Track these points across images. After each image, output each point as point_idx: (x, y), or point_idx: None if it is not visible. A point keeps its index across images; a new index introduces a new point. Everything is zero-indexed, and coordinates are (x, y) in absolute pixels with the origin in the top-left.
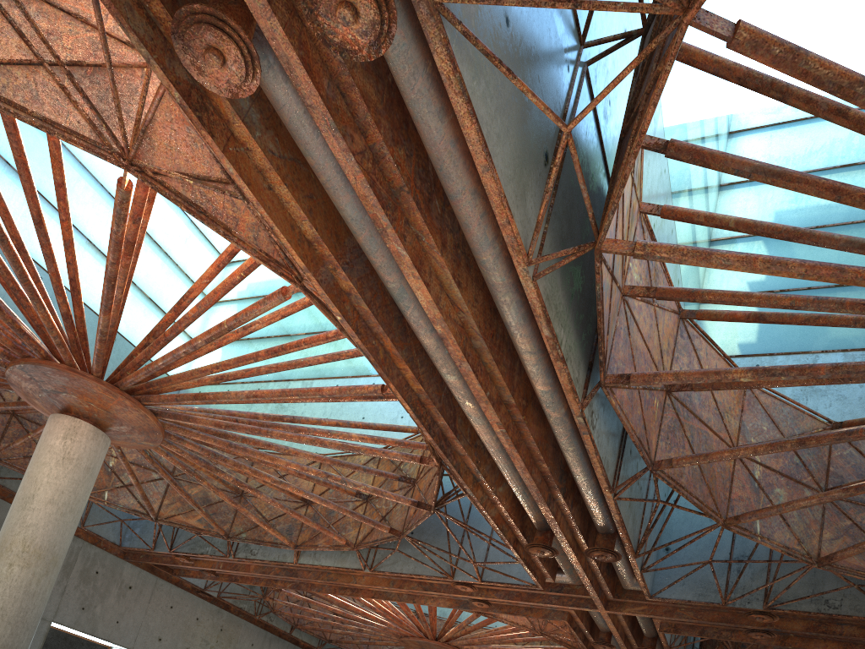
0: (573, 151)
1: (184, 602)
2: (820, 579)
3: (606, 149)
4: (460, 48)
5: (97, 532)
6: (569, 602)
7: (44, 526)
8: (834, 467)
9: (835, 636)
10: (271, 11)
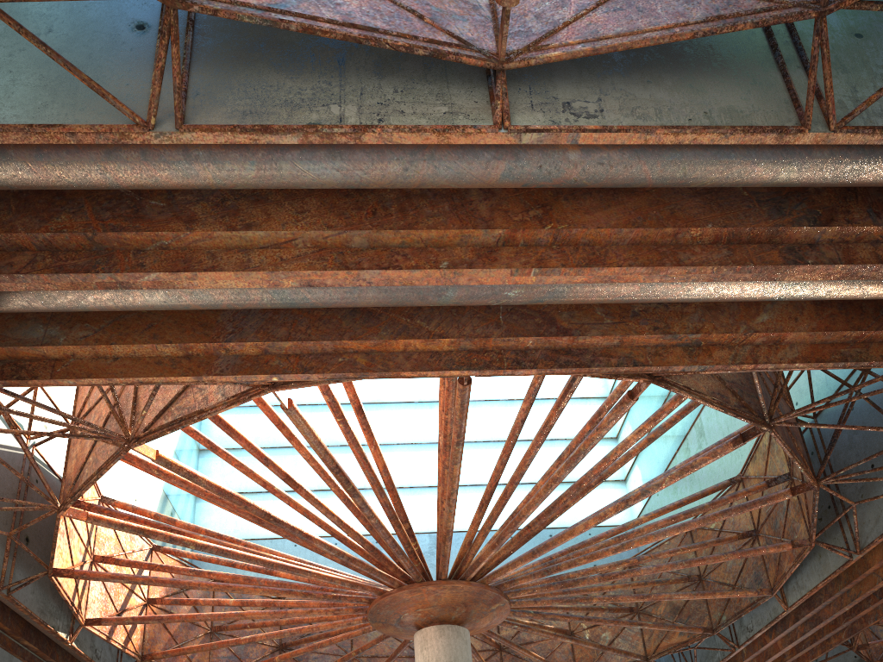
0: None
1: None
2: None
3: None
4: None
5: None
6: None
7: None
8: None
9: None
10: None
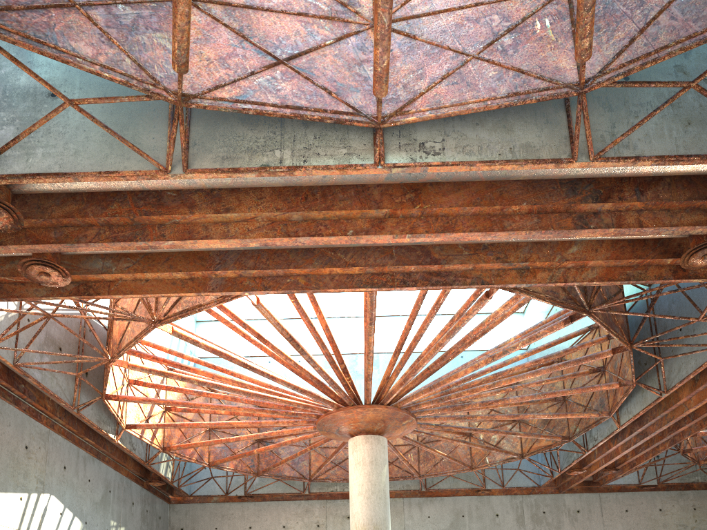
0: (85, 102)
1: (637, 502)
2: None
3: None
4: (6, 163)
5: (516, 485)
6: None
7: (360, 510)
8: None
9: None
10: (4, 246)
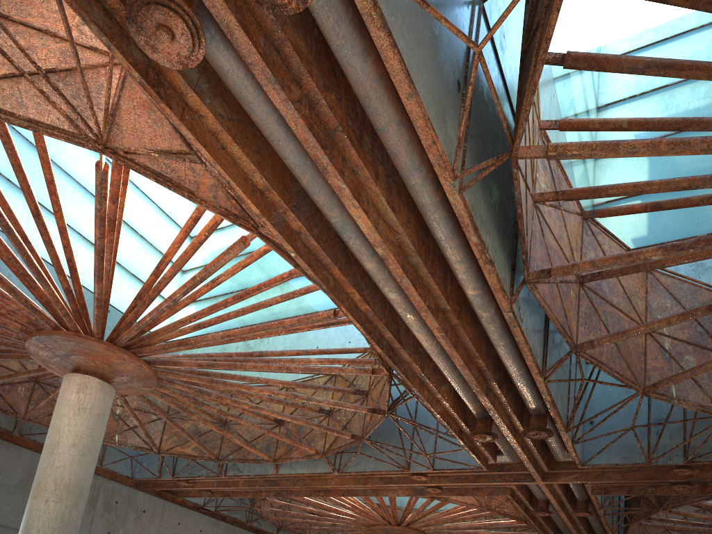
0: (485, 69)
1: (189, 519)
2: None
3: (506, 76)
4: None
5: (113, 469)
6: (511, 479)
7: (69, 466)
8: None
9: None
10: None
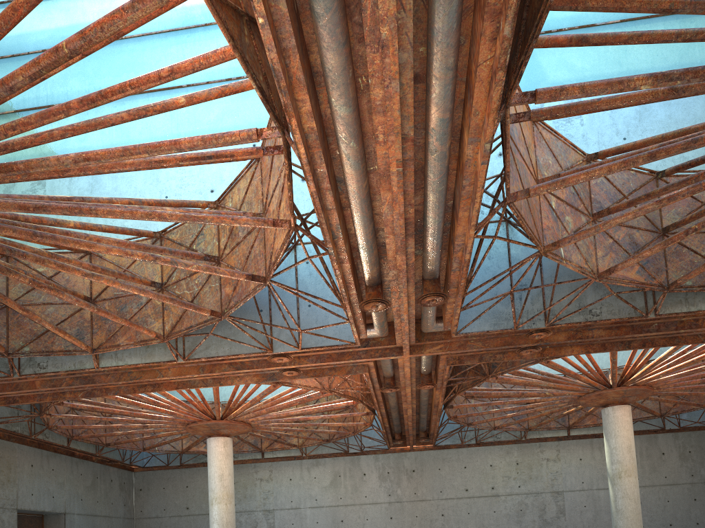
0: None
1: None
2: (582, 294)
3: None
4: None
5: None
6: (377, 354)
7: None
8: (593, 195)
9: (588, 340)
10: None
